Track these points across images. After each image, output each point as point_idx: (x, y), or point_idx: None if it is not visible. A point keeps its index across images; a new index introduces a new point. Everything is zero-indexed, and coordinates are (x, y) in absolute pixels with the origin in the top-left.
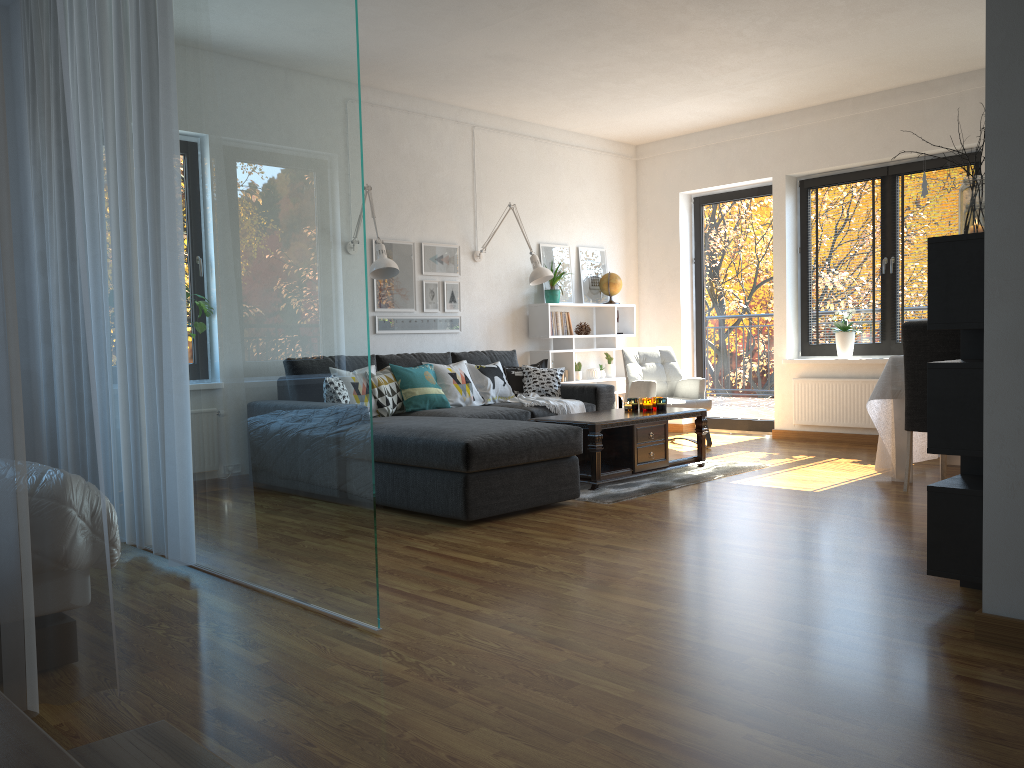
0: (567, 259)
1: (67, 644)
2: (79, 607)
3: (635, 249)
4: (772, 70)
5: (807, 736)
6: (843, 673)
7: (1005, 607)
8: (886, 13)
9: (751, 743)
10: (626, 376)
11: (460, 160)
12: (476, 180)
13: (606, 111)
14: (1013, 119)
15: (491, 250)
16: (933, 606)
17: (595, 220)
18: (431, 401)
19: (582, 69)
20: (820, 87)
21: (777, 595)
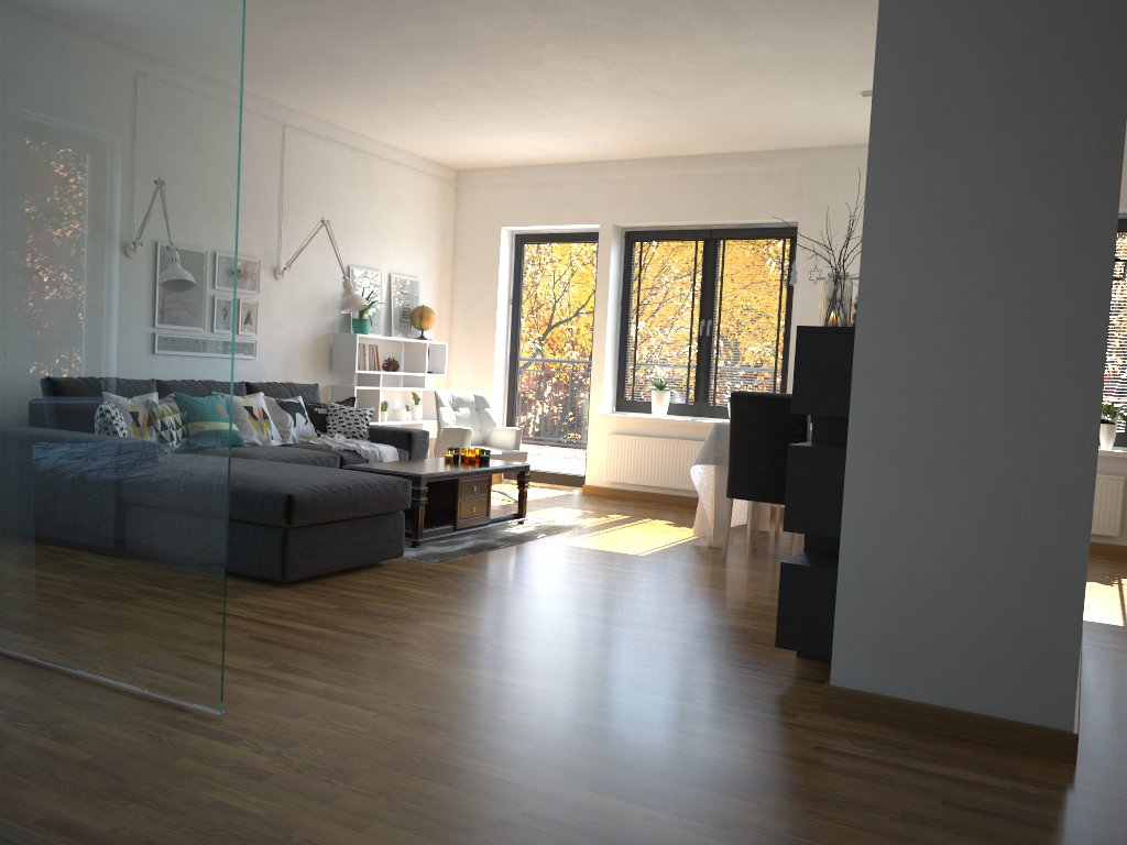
0: (378, 286)
1: None
2: None
3: (450, 282)
4: (614, 118)
5: (703, 813)
6: (718, 748)
7: (850, 680)
8: (732, 84)
9: (654, 824)
10: (438, 421)
11: (267, 162)
12: (284, 187)
13: (435, 131)
14: (887, 229)
15: (296, 268)
16: (778, 677)
17: (410, 246)
18: None
19: (420, 85)
20: (656, 141)
21: (635, 667)
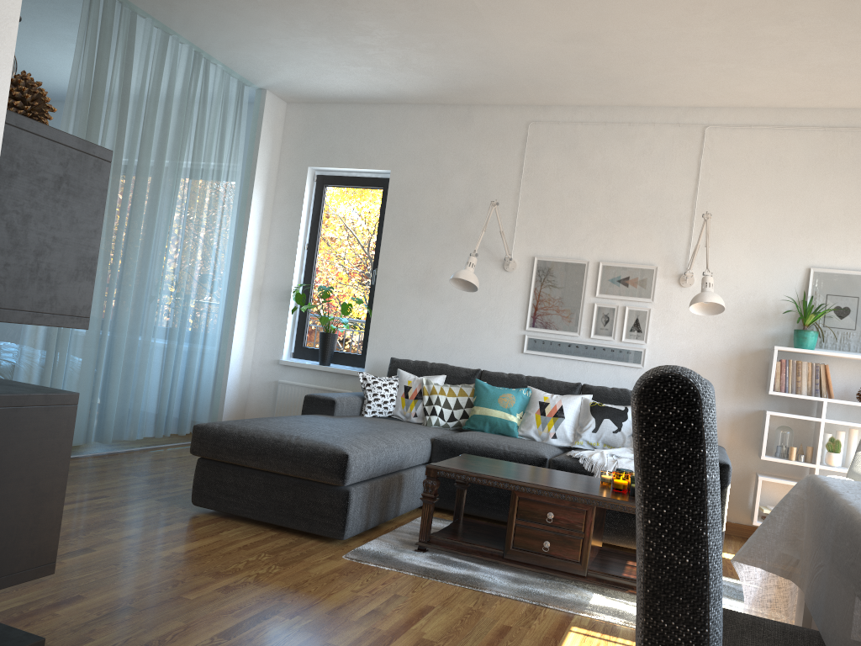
0: None
1: None
2: None
3: None
4: None
5: None
6: None
7: None
8: None
9: None
10: (848, 469)
11: (677, 168)
12: (700, 189)
13: None
14: None
15: (713, 274)
16: None
17: None
18: (492, 424)
19: (688, 21)
20: None
21: None
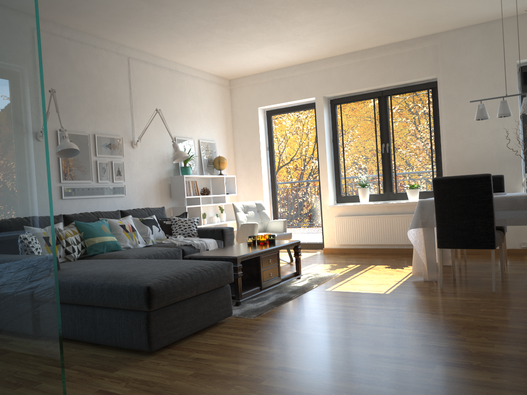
0: (193, 147)
1: None
2: None
3: (232, 142)
4: (323, 26)
5: None
6: None
7: None
8: None
9: None
10: (237, 220)
11: (120, 79)
12: (132, 93)
13: (216, 52)
14: None
15: (144, 140)
16: None
17: (208, 123)
18: (108, 246)
19: (206, 16)
20: (346, 41)
21: None
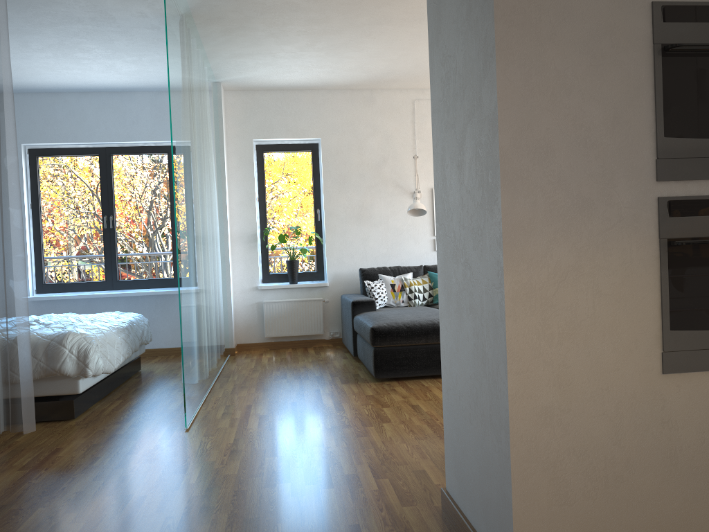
0: None
1: (13, 406)
2: (20, 391)
3: None
4: None
5: (190, 526)
6: (303, 504)
7: (450, 487)
8: None
9: (162, 520)
10: None
11: None
12: None
13: None
14: (436, 98)
15: None
16: None
17: None
18: None
19: None
20: None
21: (414, 453)
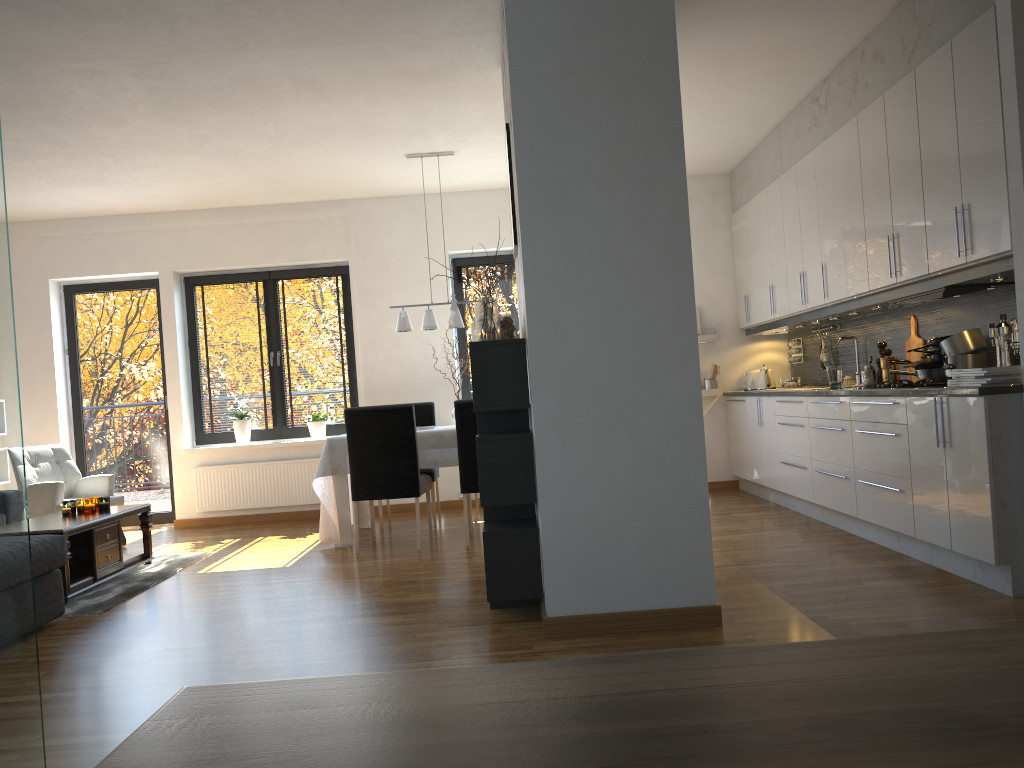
0: None
1: None
2: None
3: None
4: (181, 173)
5: None
6: None
7: (562, 609)
8: (302, 146)
9: None
10: None
11: None
12: None
13: None
14: (541, 263)
15: None
16: (493, 625)
17: None
18: None
19: None
20: (214, 194)
21: (381, 647)
